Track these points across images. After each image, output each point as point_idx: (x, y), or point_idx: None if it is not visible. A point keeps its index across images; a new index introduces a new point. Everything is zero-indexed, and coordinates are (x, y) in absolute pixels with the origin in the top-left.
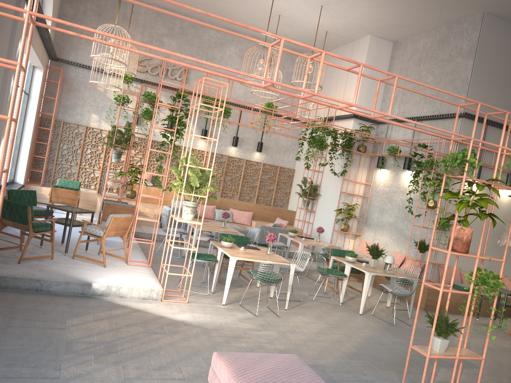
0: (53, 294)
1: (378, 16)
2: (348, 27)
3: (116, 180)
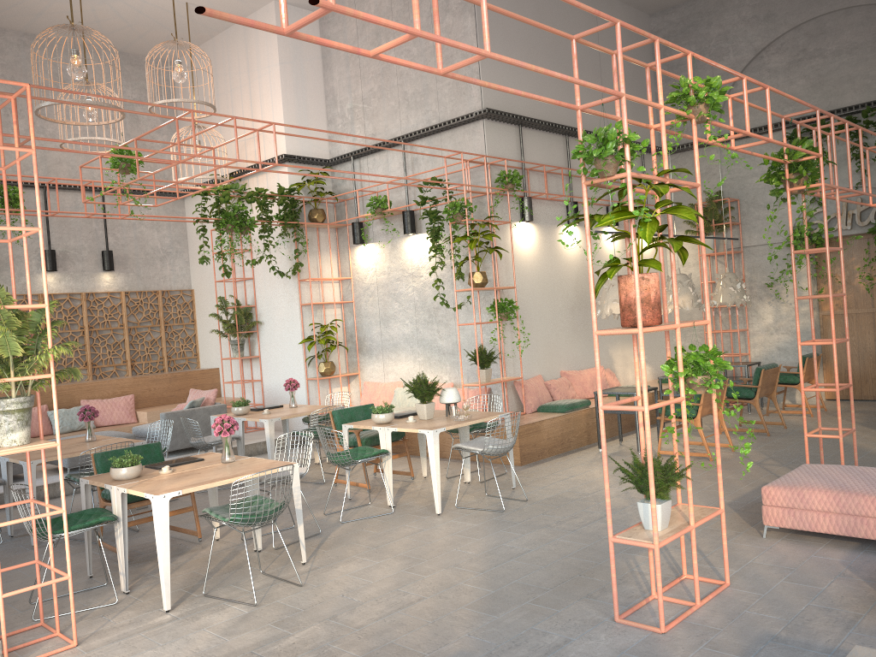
0: None
1: None
2: None
3: None
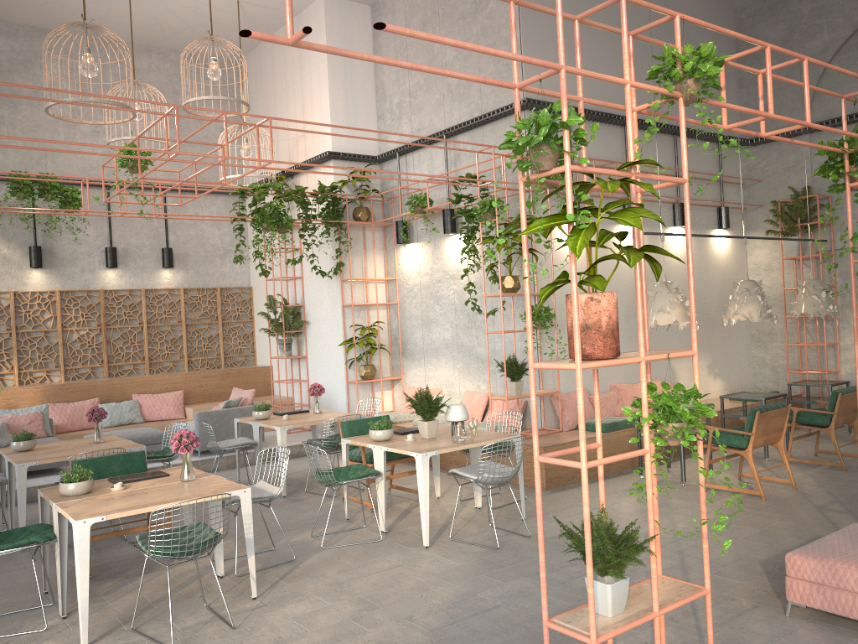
0: None
1: None
2: None
3: None
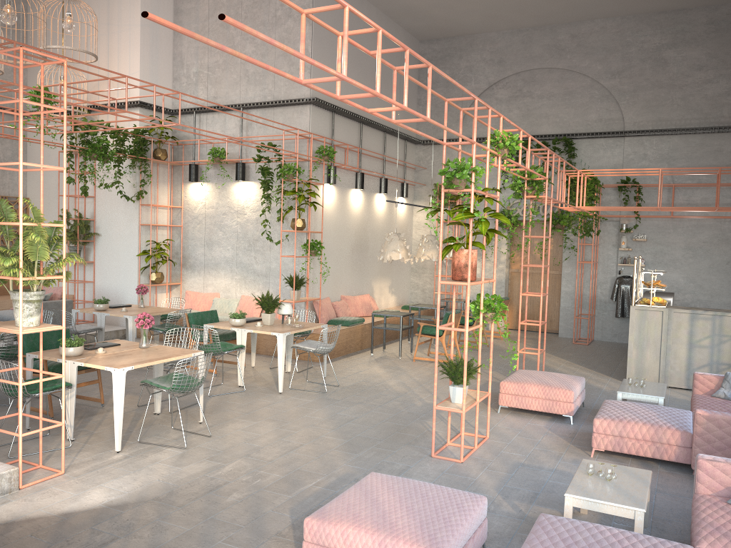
0: None
1: None
2: None
3: None
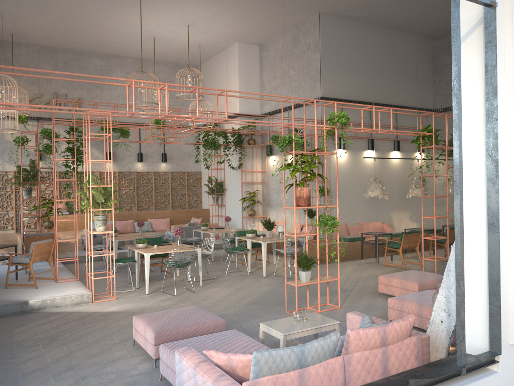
0: None
1: (238, 26)
2: (216, 39)
3: (32, 215)
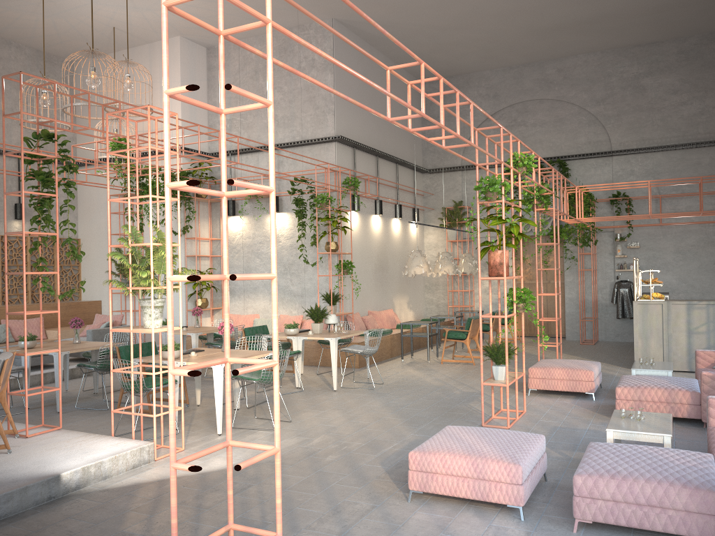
0: (8, 519)
1: (203, 12)
2: (151, 24)
3: None
